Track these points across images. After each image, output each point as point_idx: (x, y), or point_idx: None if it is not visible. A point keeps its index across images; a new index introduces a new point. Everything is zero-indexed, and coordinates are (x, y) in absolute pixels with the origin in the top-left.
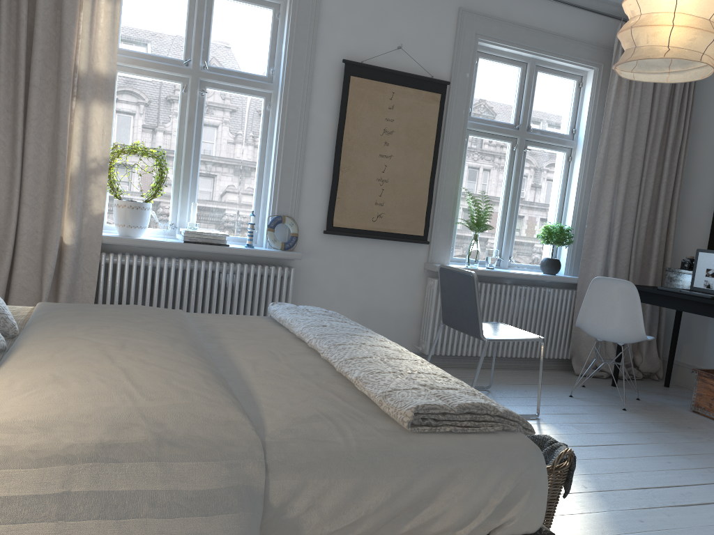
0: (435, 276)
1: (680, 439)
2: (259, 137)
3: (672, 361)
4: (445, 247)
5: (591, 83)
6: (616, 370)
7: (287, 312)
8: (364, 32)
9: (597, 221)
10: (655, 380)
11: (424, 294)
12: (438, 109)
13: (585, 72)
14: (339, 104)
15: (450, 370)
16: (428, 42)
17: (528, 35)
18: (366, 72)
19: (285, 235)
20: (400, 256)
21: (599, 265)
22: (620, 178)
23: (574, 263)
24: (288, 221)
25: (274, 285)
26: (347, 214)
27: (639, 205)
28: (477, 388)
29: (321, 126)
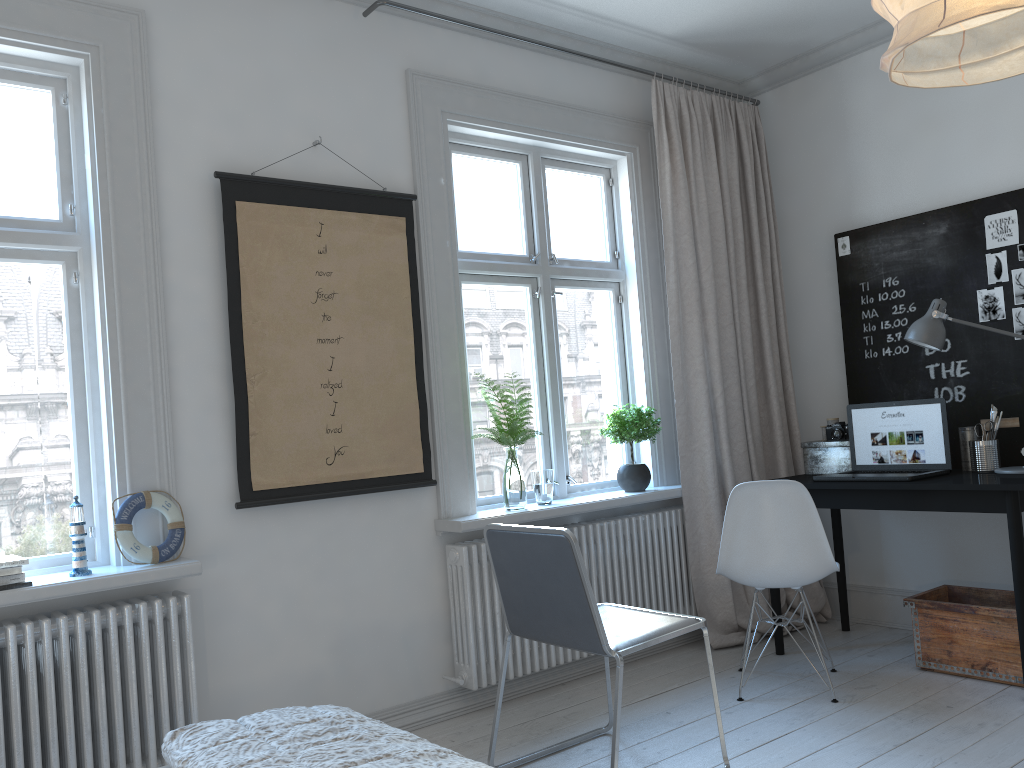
0: (457, 540)
1: (963, 739)
2: (64, 343)
3: (845, 588)
4: (465, 484)
5: (627, 178)
6: (779, 626)
7: (223, 763)
8: (246, 120)
9: (689, 390)
10: (823, 622)
11: (445, 577)
12: (406, 243)
13: (613, 162)
14: (223, 257)
15: (521, 704)
16: (365, 130)
17: (523, 109)
18: (264, 192)
19: (157, 530)
20: (390, 518)
21: (708, 460)
22: (707, 316)
23: (665, 464)
24: (158, 501)
25: (151, 641)
26: (277, 462)
27: (740, 353)
28: (591, 735)
29: (194, 302)
